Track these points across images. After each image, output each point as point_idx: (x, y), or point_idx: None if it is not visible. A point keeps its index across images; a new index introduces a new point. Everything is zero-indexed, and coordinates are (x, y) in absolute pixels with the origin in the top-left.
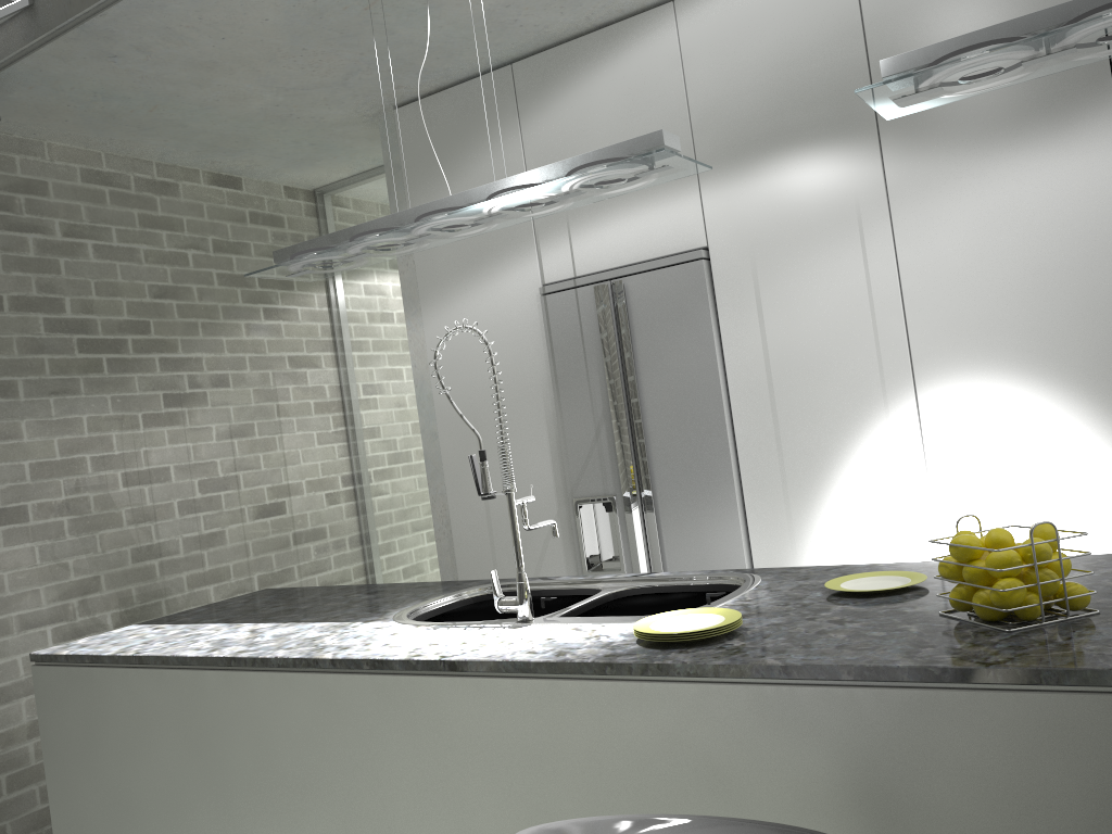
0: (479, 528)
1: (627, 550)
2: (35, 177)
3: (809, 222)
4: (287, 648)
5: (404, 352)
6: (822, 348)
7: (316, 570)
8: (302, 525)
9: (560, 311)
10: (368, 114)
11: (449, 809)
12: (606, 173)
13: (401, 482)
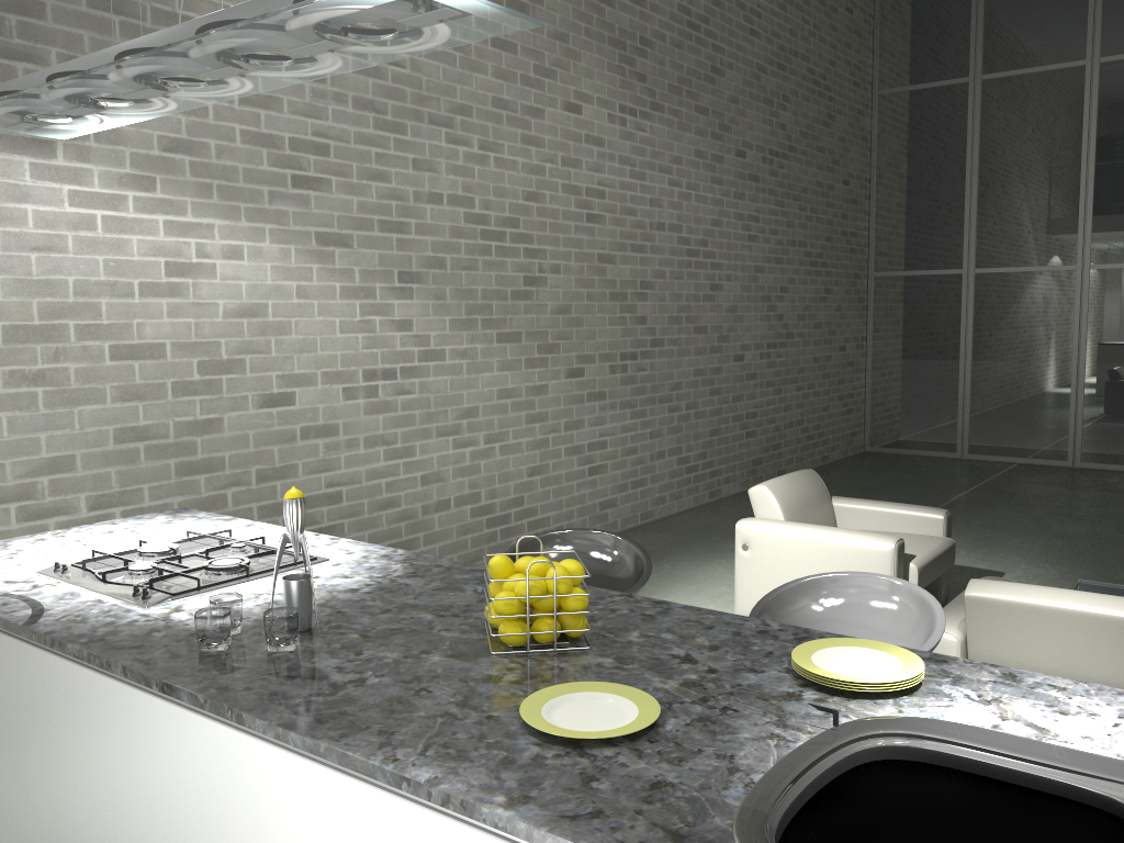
0: None
1: None
2: None
3: None
4: None
5: None
6: None
7: None
8: None
9: None
10: None
11: None
12: None
13: None
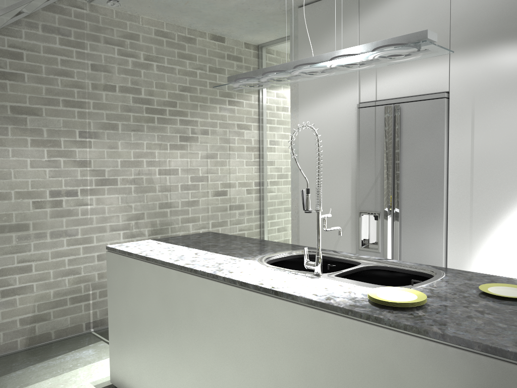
0: (312, 217)
1: (382, 240)
2: (134, 32)
3: (509, 83)
4: (206, 266)
5: (290, 127)
6: (505, 152)
7: (237, 223)
8: (234, 202)
9: (366, 117)
10: (285, 10)
11: (266, 358)
12: (393, 51)
13: (280, 188)
